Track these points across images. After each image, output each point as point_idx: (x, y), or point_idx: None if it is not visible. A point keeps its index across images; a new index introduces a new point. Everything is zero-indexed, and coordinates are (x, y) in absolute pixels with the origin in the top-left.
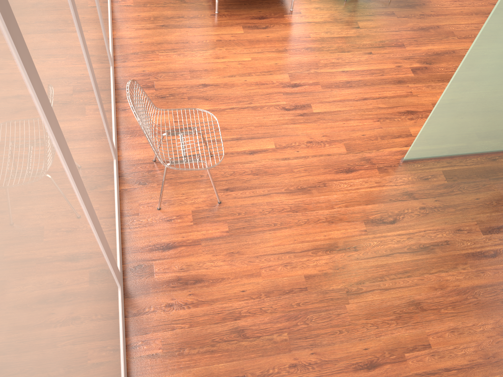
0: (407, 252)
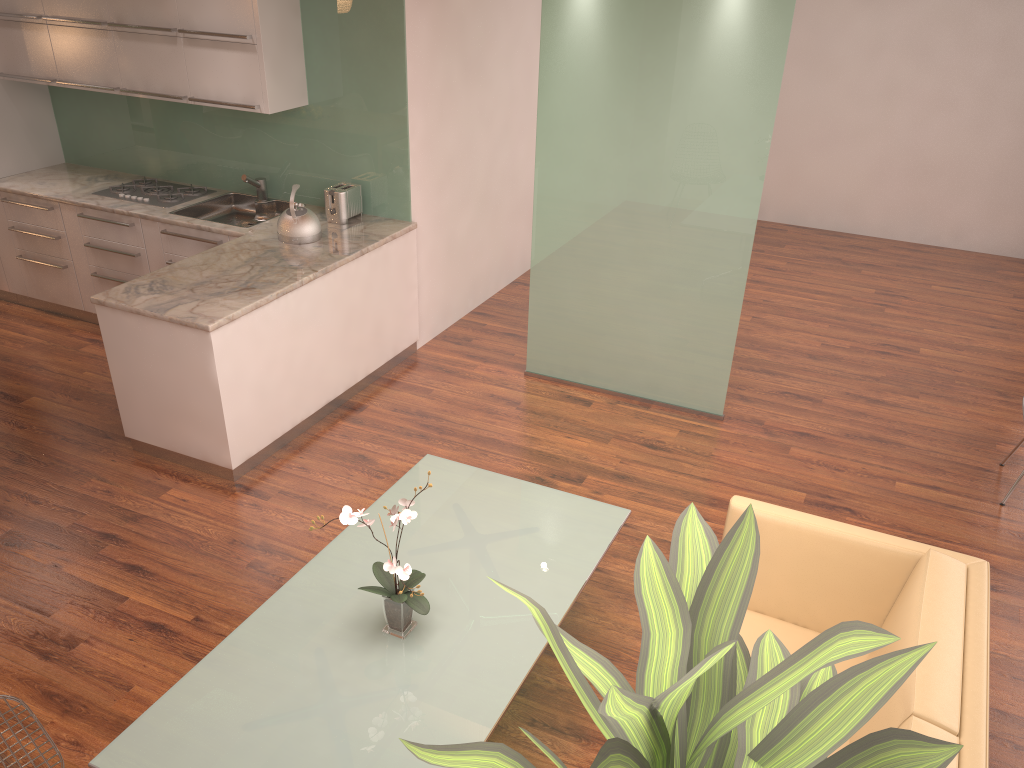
0: (790, 376)
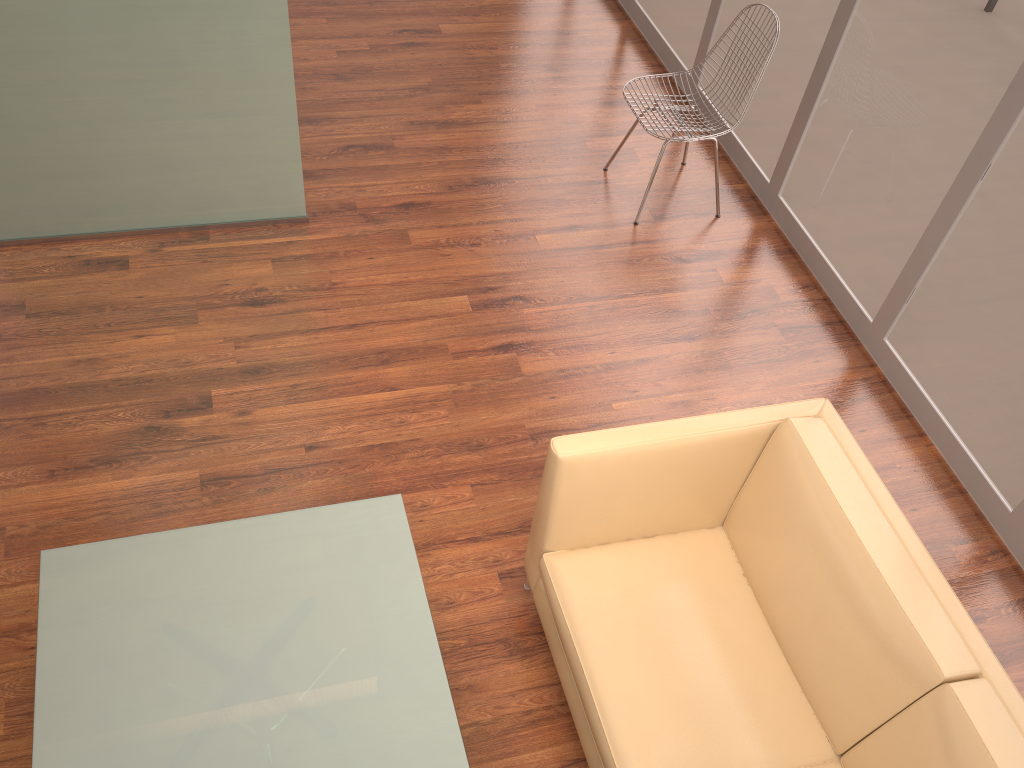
0: (338, 119)
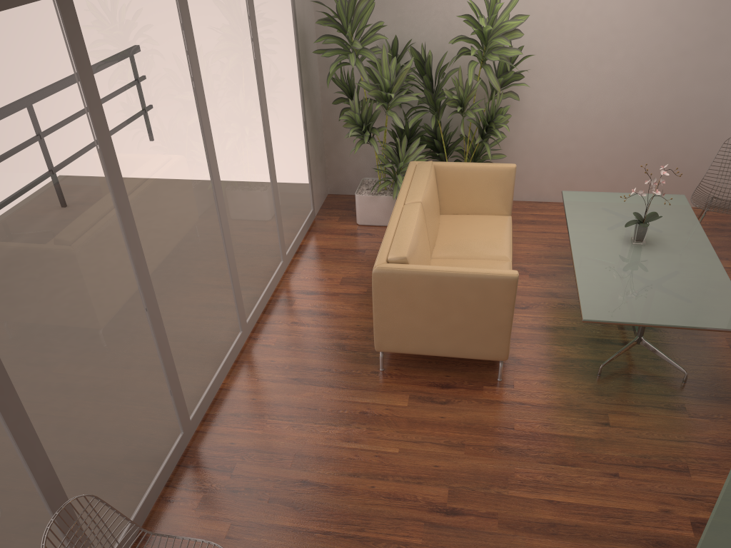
0: None
